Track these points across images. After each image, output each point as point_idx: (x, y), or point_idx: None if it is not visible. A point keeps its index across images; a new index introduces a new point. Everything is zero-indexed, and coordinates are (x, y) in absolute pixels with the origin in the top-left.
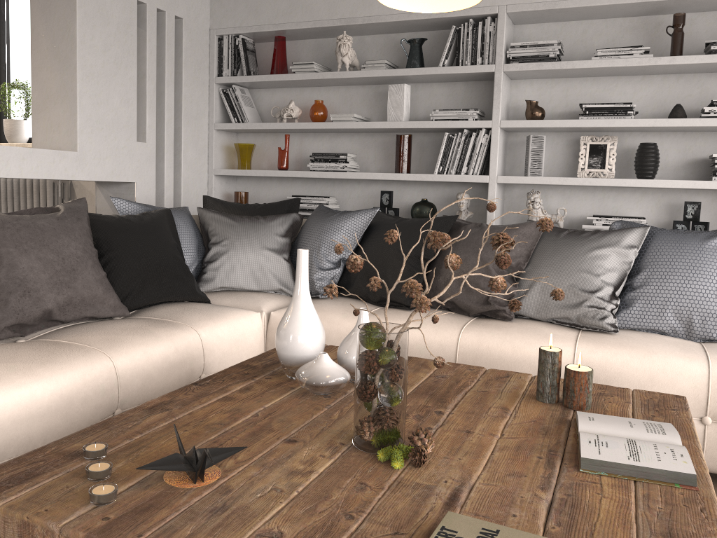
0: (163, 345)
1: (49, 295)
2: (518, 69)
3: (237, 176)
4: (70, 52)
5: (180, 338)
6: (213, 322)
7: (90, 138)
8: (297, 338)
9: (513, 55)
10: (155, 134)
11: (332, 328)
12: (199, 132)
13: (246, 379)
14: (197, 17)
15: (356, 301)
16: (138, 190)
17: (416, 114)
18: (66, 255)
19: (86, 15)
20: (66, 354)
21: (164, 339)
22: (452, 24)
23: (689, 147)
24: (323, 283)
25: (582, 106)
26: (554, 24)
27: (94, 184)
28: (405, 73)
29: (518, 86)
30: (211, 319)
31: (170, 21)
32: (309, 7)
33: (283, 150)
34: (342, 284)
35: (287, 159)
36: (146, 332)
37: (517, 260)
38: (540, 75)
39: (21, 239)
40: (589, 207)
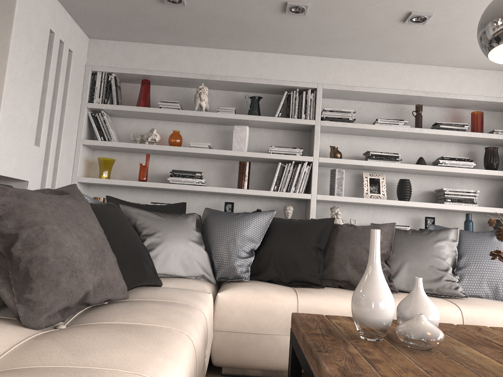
0: (199, 323)
1: (89, 275)
2: (330, 125)
3: (91, 184)
4: (0, 57)
5: (200, 316)
6: (200, 302)
7: (6, 136)
8: (386, 303)
9: (325, 116)
10: (46, 141)
11: (276, 304)
12: (71, 145)
13: (344, 344)
14: (80, 53)
15: (270, 283)
16: (29, 189)
17: (248, 148)
18: (95, 235)
19: (19, 30)
20: (160, 334)
21: (195, 317)
22: (280, 90)
23: (422, 184)
24: (243, 269)
25: (367, 153)
26: (341, 100)
27: (1, 179)
28: (252, 118)
29: (319, 136)
30: (196, 299)
31: (66, 51)
32: (177, 62)
33: (144, 165)
34: (251, 270)
35: (147, 173)
36: (177, 311)
37: (386, 250)
38: (338, 131)
39: (61, 217)
40: (365, 218)
